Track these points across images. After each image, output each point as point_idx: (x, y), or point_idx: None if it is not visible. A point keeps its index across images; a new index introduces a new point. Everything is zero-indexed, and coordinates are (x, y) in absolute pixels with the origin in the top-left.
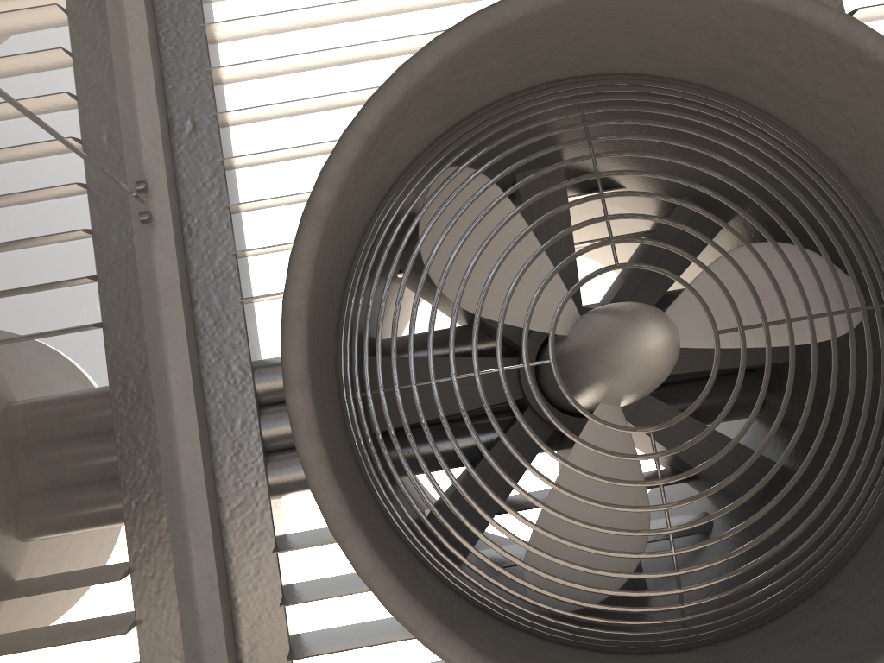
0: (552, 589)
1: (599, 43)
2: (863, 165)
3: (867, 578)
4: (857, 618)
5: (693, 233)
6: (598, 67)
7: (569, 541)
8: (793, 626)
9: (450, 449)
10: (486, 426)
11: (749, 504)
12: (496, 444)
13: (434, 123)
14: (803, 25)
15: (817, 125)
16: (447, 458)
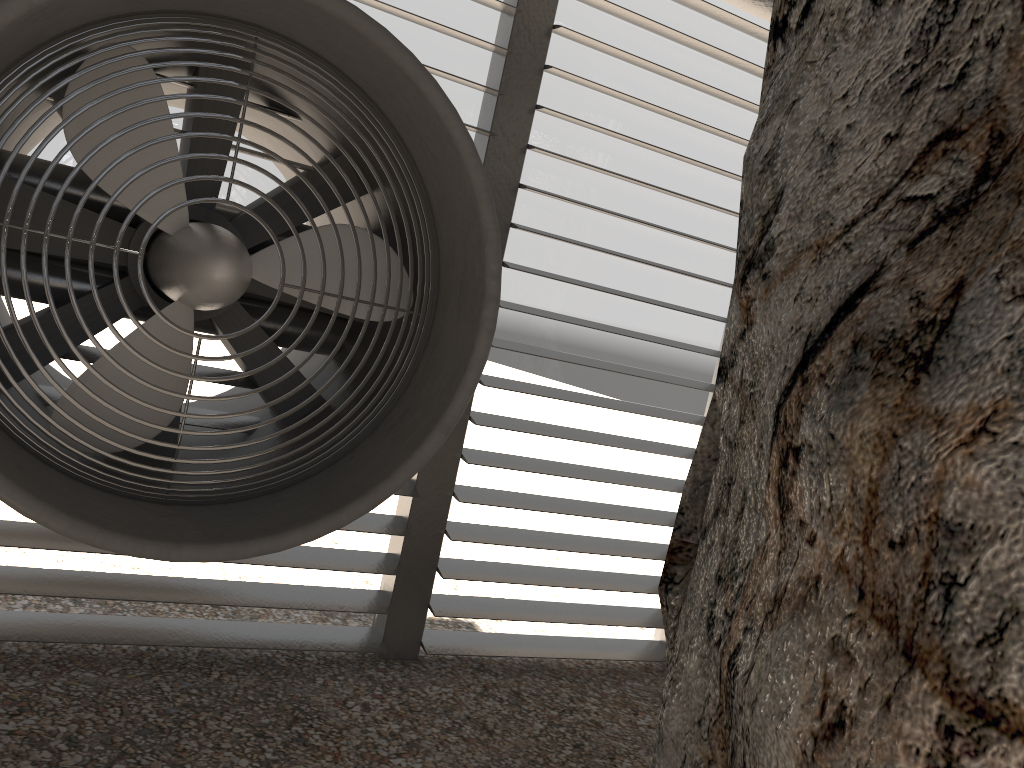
0: (74, 431)
1: (283, 18)
2: (442, 208)
3: (311, 490)
4: (286, 511)
5: (298, 203)
6: (283, 31)
7: (99, 398)
8: (248, 507)
9: (38, 283)
10: (84, 276)
11: (287, 422)
12: (84, 297)
13: (113, 8)
14: (422, 96)
15: (425, 164)
16: (32, 291)
